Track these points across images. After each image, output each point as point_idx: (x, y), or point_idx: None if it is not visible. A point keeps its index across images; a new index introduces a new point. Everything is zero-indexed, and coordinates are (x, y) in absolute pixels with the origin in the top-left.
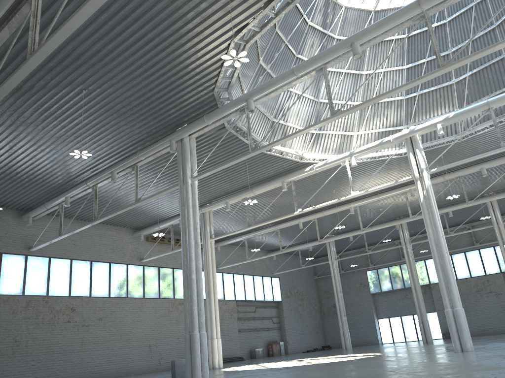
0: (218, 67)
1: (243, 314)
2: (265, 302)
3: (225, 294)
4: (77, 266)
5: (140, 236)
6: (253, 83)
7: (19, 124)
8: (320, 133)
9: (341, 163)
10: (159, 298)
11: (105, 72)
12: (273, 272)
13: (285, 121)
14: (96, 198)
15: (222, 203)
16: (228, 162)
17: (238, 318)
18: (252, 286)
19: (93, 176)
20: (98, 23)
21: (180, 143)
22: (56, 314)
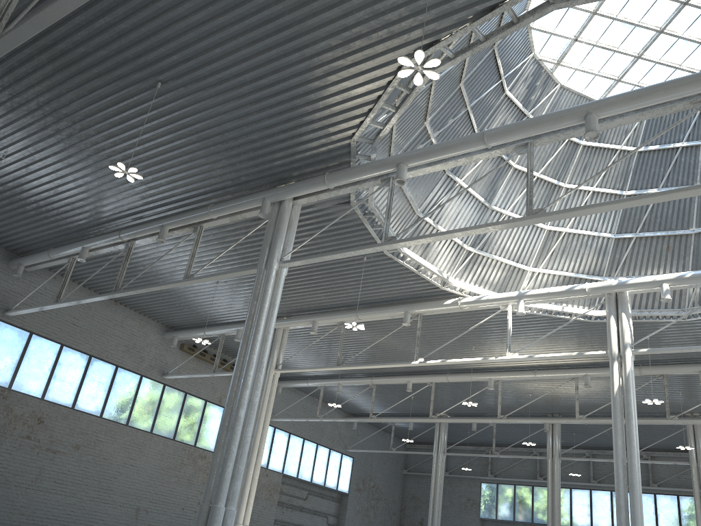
0: (371, 101)
1: (288, 498)
2: (323, 489)
3: (270, 460)
4: (67, 356)
5: (173, 339)
6: (407, 151)
7: (48, 113)
8: (480, 254)
9: (500, 306)
10: (172, 439)
11: (201, 62)
12: (347, 448)
13: (435, 222)
14: (127, 260)
15: (308, 320)
16: (344, 251)
17: (279, 503)
18: (311, 460)
19: (132, 227)
20: None
21: (277, 207)
22: (13, 421)
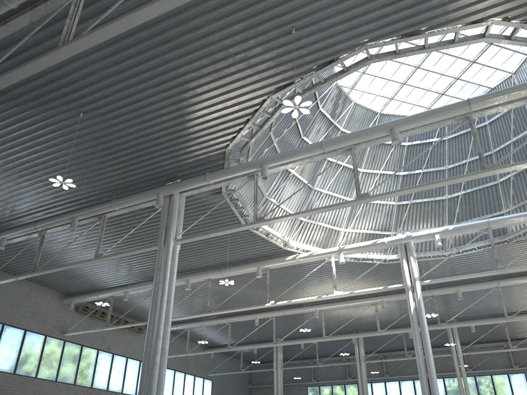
0: (242, 122)
1: None
2: None
3: None
4: None
5: (71, 304)
6: (259, 153)
7: None
8: (309, 222)
9: (326, 258)
10: (73, 384)
11: (116, 98)
12: (207, 373)
13: (278, 201)
14: (41, 245)
15: (182, 280)
16: (225, 229)
17: None
18: (181, 386)
19: (46, 219)
20: (134, 40)
21: (168, 199)
22: None
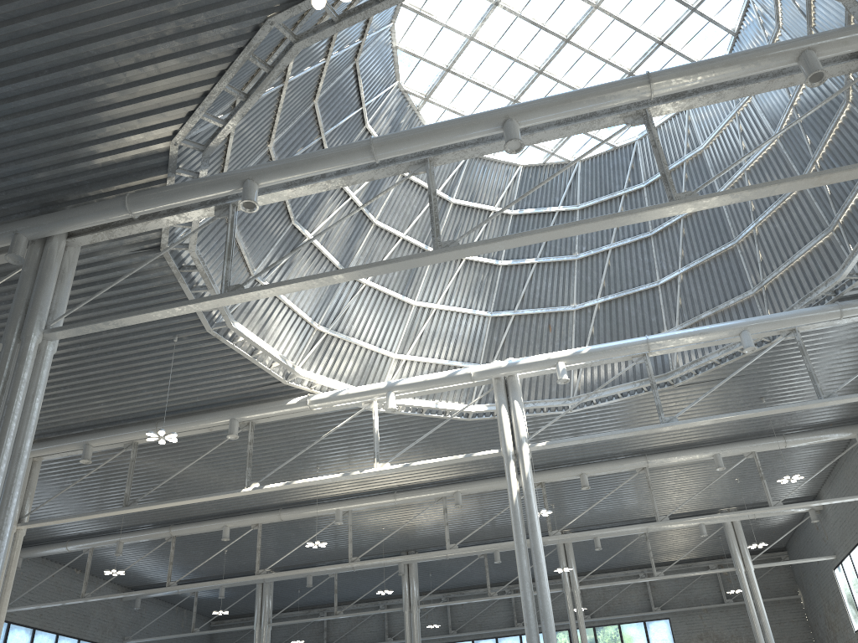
0: (207, 79)
1: None
2: None
3: None
4: None
5: None
6: None
7: None
8: (334, 336)
9: (362, 404)
10: None
11: None
12: (126, 639)
13: None
14: None
15: (76, 443)
16: (159, 308)
17: None
18: None
19: None
20: None
21: (39, 247)
22: None
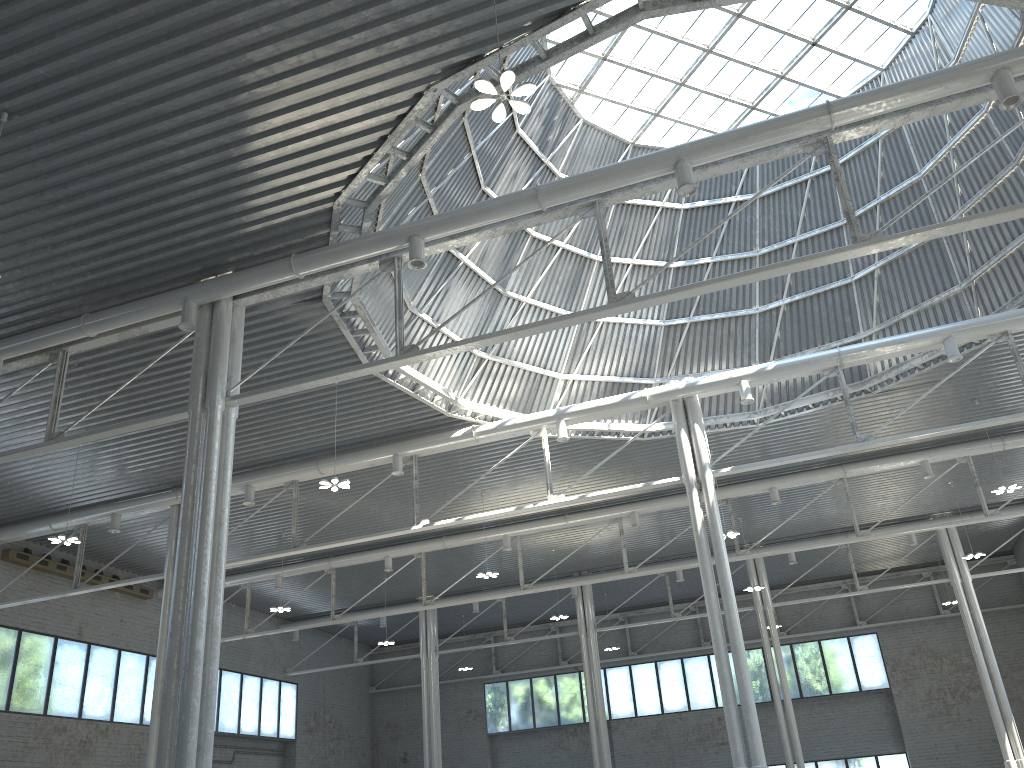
0: (370, 144)
1: None
2: (257, 740)
3: None
4: None
5: None
6: (398, 217)
7: None
8: (496, 361)
9: (530, 432)
10: (5, 711)
11: (87, 80)
12: (288, 671)
13: (435, 319)
14: None
15: (237, 485)
16: (337, 372)
17: None
18: (236, 699)
19: None
20: None
21: (208, 312)
22: None
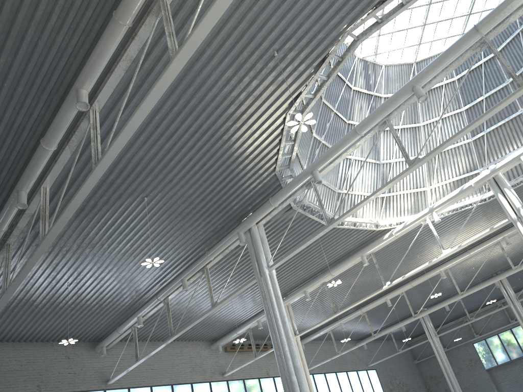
0: (276, 144)
1: None
2: None
3: None
4: None
5: (218, 347)
6: (311, 157)
7: (85, 247)
8: (390, 195)
9: (421, 222)
10: None
11: (165, 174)
12: (368, 364)
13: (351, 190)
14: (169, 311)
15: (300, 292)
16: (305, 242)
17: None
18: (348, 384)
19: (163, 289)
20: (153, 125)
21: (248, 233)
22: None
